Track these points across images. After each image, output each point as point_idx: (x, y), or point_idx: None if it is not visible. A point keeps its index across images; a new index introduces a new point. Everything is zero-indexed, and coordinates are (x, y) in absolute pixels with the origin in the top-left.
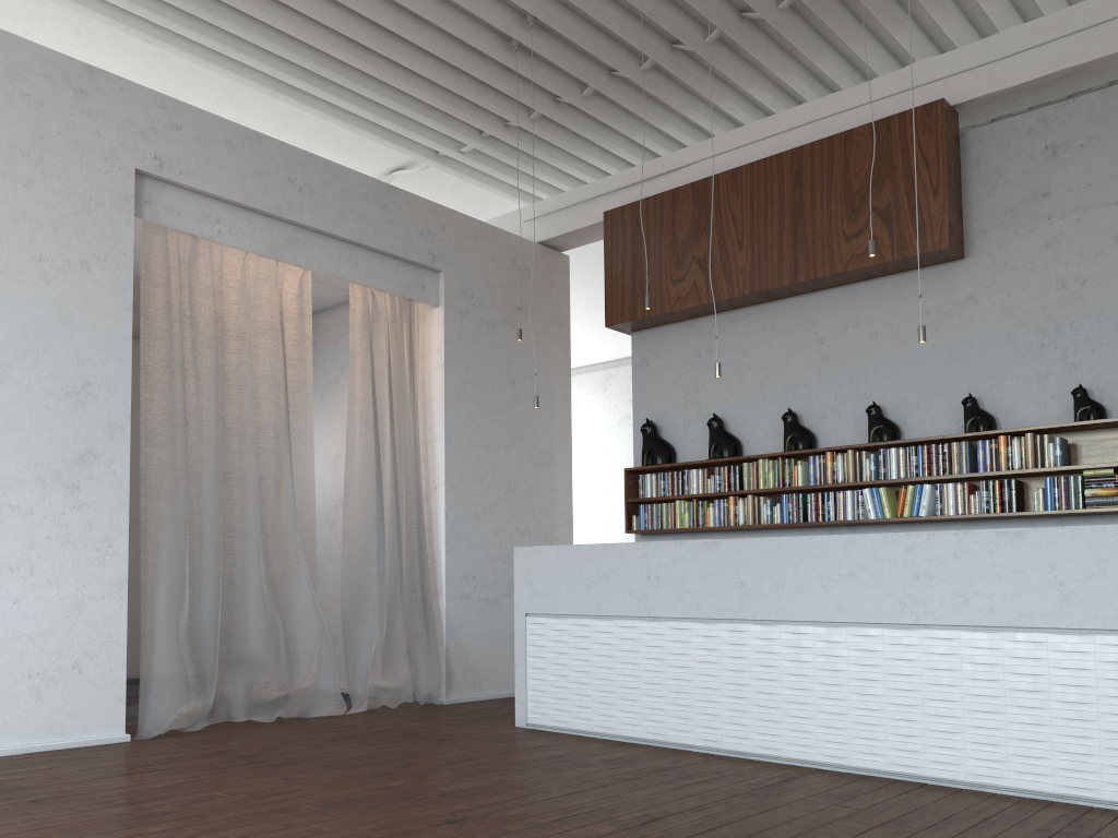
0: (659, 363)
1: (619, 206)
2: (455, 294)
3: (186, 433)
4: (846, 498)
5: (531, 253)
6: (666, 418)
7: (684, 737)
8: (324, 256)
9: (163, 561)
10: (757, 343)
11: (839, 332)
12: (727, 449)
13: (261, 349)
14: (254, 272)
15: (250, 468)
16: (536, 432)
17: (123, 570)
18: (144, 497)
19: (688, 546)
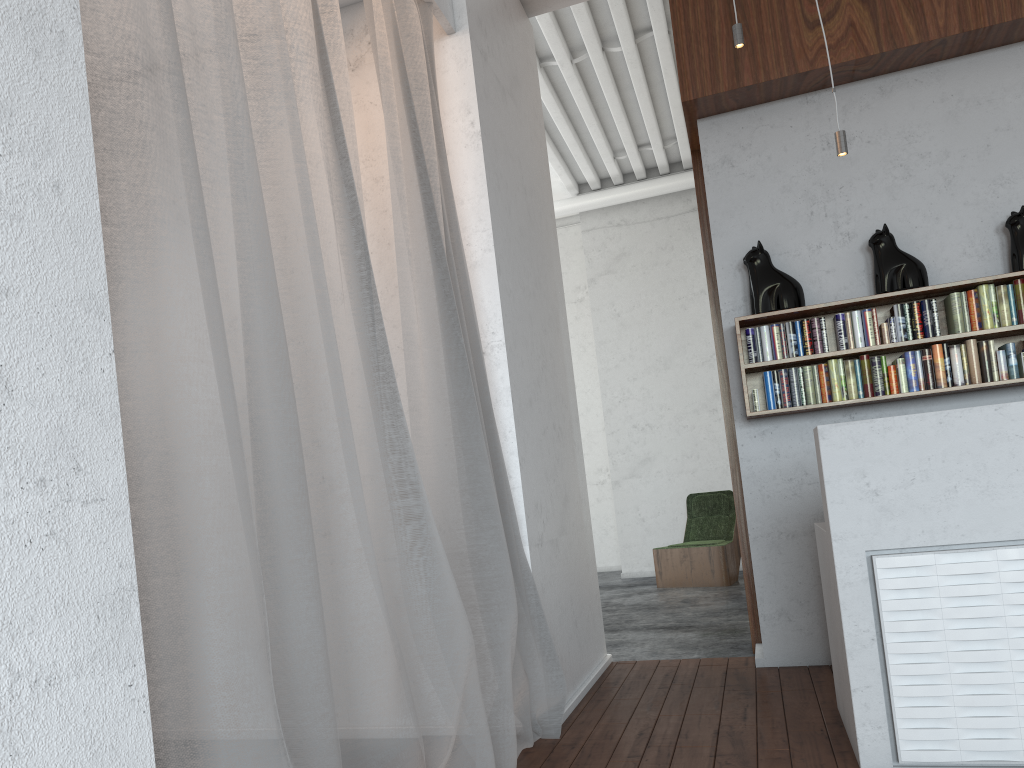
0: (755, 163)
1: None
2: (474, 18)
3: (191, 133)
4: None
5: (512, 0)
6: (776, 243)
7: None
8: None
9: (199, 514)
10: (933, 120)
11: None
12: (917, 275)
13: None
14: None
15: (310, 265)
16: (546, 278)
17: (123, 554)
18: None
19: None
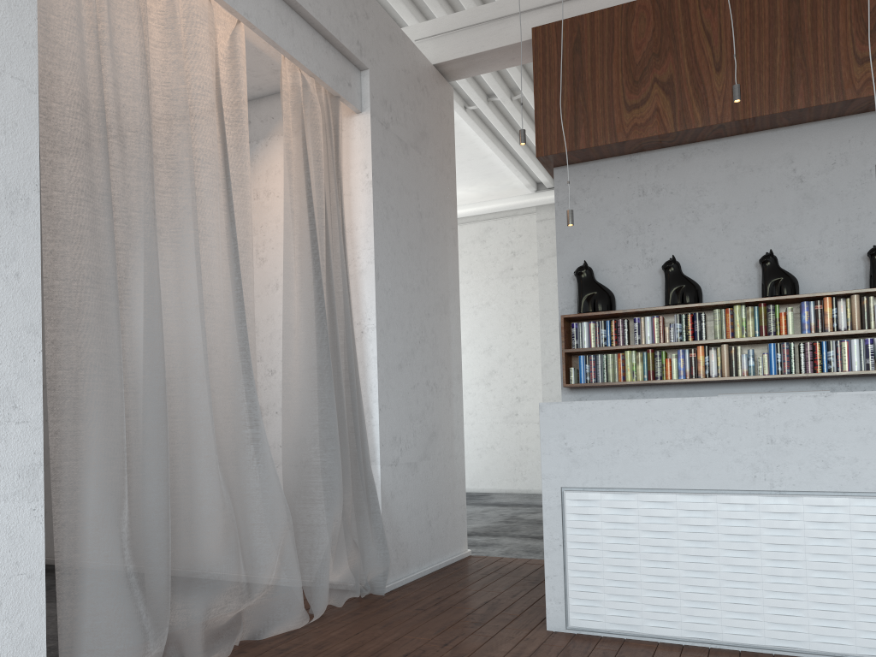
0: (591, 202)
1: (553, 22)
2: (378, 100)
3: (112, 227)
4: (852, 347)
5: (429, 75)
6: (601, 262)
7: (838, 644)
8: (262, 10)
9: (90, 430)
10: (718, 180)
11: (823, 169)
12: (692, 294)
13: (199, 119)
14: (186, 5)
15: (193, 290)
16: (437, 276)
17: (36, 448)
18: (51, 324)
19: (838, 399)
